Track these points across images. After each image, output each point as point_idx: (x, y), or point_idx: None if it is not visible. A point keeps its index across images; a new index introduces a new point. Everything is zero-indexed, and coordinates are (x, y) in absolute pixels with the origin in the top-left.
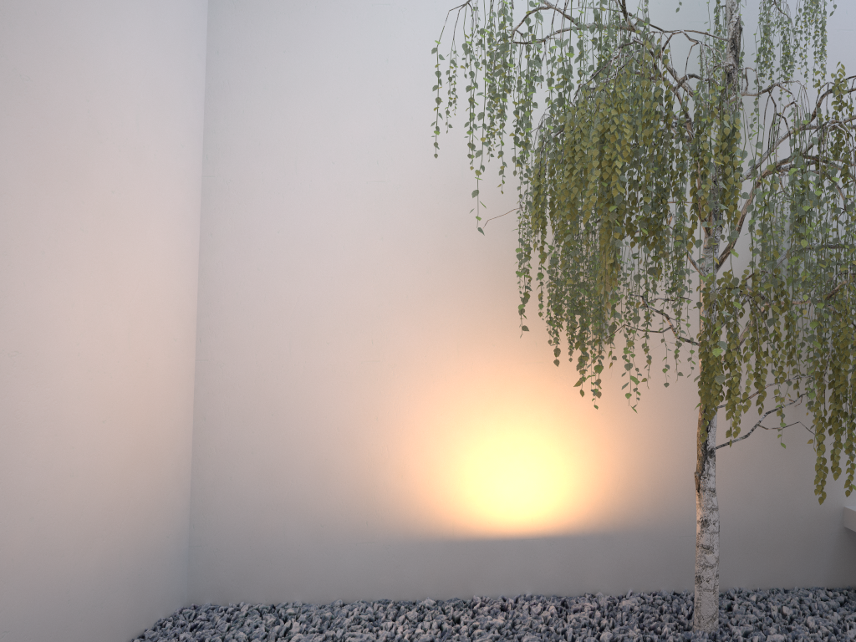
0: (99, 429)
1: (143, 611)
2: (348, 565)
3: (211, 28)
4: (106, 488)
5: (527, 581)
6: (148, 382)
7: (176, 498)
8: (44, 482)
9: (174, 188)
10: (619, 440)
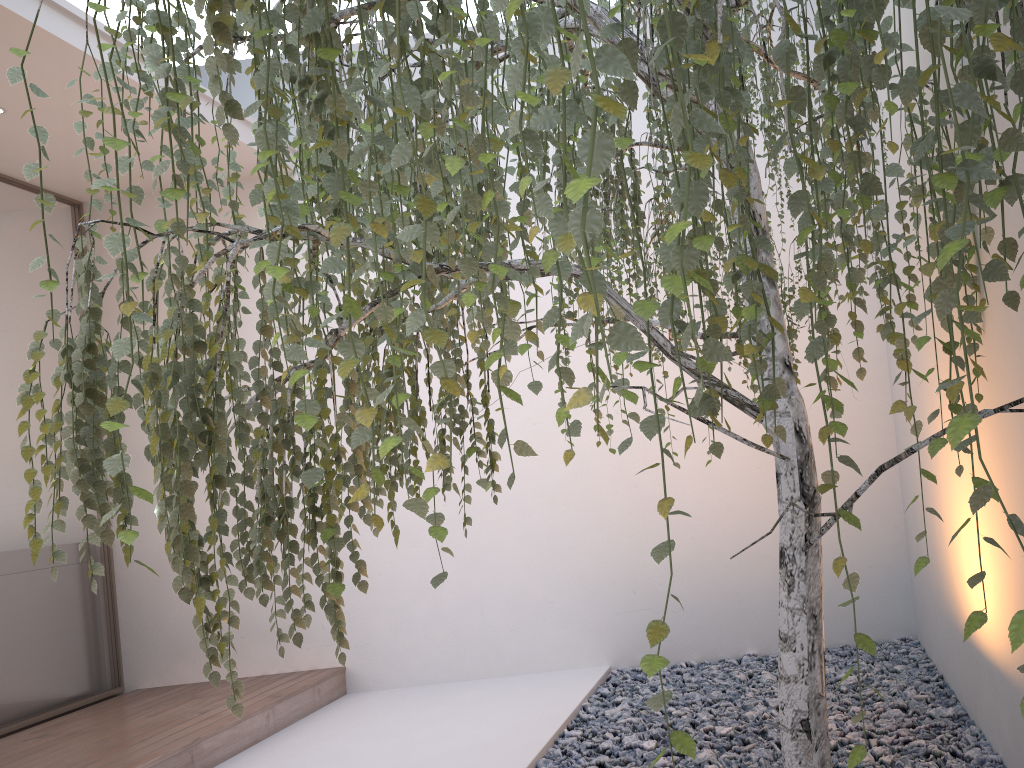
0: (753, 473)
1: (840, 628)
2: (940, 635)
3: None
4: (770, 519)
5: (997, 734)
6: (814, 429)
7: (879, 532)
8: (700, 513)
9: None
10: (1013, 506)
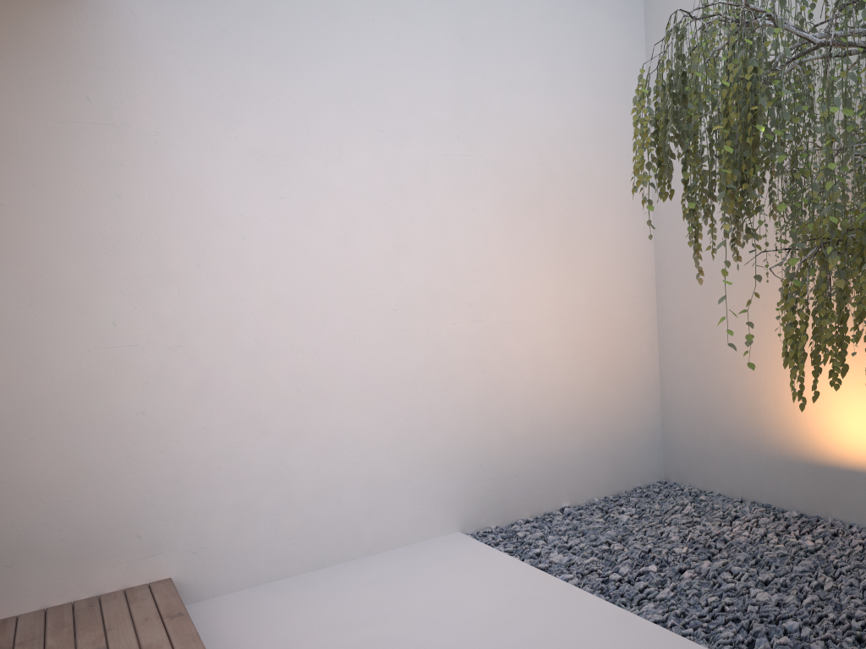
0: (571, 362)
1: (621, 479)
2: (744, 471)
3: (647, 55)
4: (581, 399)
5: None
6: (611, 329)
7: (646, 406)
8: (533, 395)
9: (622, 189)
10: None
